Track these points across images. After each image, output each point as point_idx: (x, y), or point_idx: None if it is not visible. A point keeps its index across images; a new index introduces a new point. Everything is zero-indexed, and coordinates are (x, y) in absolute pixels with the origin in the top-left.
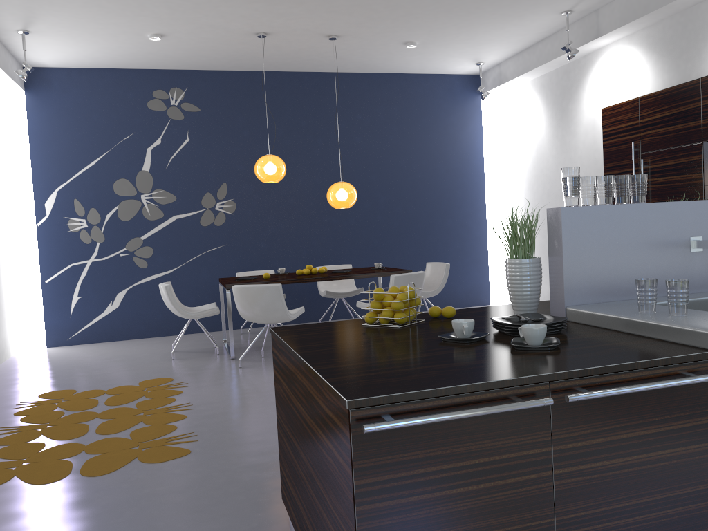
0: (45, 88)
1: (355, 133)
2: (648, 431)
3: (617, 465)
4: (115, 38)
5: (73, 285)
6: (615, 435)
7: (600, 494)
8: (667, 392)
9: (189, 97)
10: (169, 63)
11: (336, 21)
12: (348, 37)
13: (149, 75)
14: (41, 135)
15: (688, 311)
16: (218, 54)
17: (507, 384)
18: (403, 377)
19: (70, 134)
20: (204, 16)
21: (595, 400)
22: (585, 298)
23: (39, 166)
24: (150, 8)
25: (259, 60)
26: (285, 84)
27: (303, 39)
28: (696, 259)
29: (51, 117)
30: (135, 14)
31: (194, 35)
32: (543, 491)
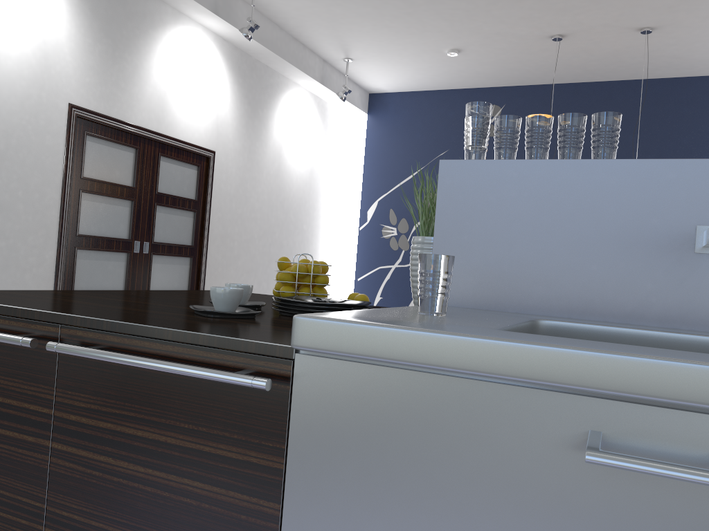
0: (382, 111)
1: (702, 149)
2: (173, 440)
3: (124, 472)
4: (420, 58)
5: (378, 286)
6: (128, 428)
7: (100, 503)
8: (207, 390)
9: (505, 113)
10: (485, 80)
11: (636, 8)
12: (667, 28)
13: (470, 94)
14: (373, 151)
15: (483, 319)
16: (526, 65)
17: (18, 314)
18: (12, 296)
19: (396, 151)
20: (483, 23)
21: (108, 367)
22: (464, 298)
23: (368, 178)
24: (429, 22)
25: (577, 69)
26: (615, 95)
27: (611, 37)
28: (708, 268)
29: (383, 135)
30: (421, 31)
31: (488, 46)
32: (38, 463)
